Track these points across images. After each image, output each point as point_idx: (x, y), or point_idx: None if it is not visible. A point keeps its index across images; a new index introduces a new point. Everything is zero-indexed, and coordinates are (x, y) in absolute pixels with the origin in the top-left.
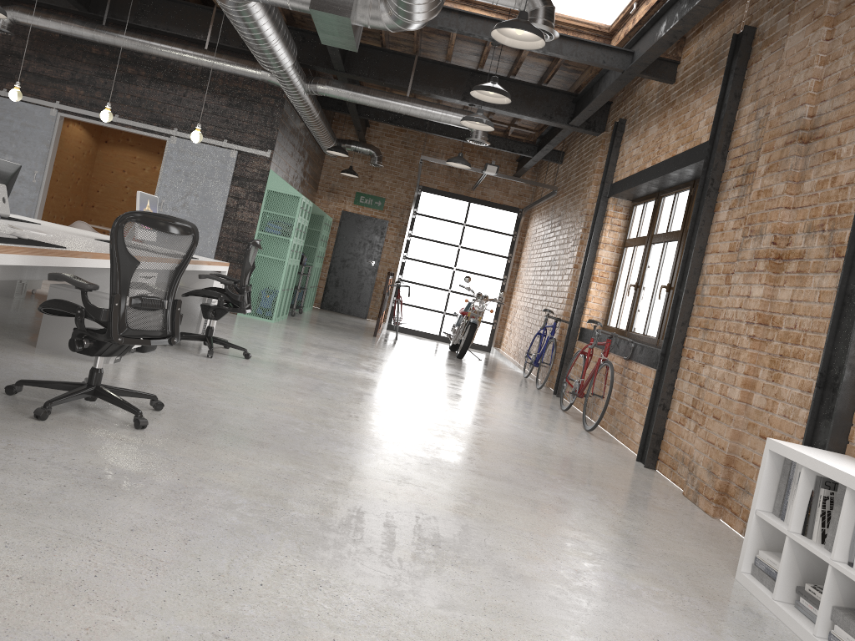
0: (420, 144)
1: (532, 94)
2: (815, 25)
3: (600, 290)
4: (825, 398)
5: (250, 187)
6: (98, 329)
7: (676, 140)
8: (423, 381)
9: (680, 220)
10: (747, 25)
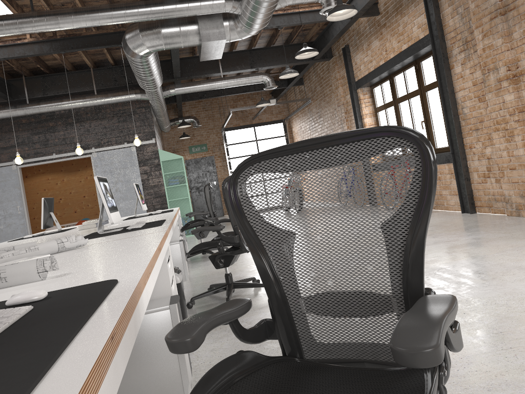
0: (213, 105)
1: (287, 51)
2: None
3: None
4: None
5: (150, 164)
6: (218, 252)
7: (398, 43)
8: None
9: (414, 84)
10: None
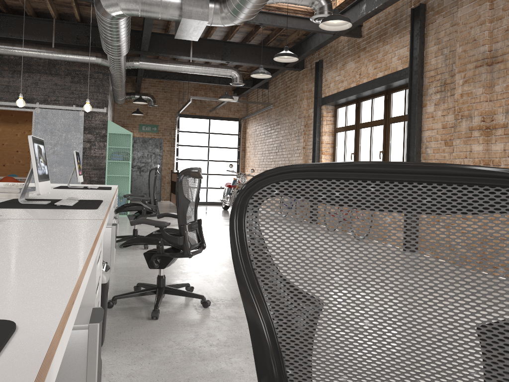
0: (173, 89)
1: (261, 51)
2: (480, 2)
3: (327, 159)
4: None
5: (96, 133)
6: (155, 250)
7: (374, 69)
8: None
9: (380, 113)
10: (421, 3)
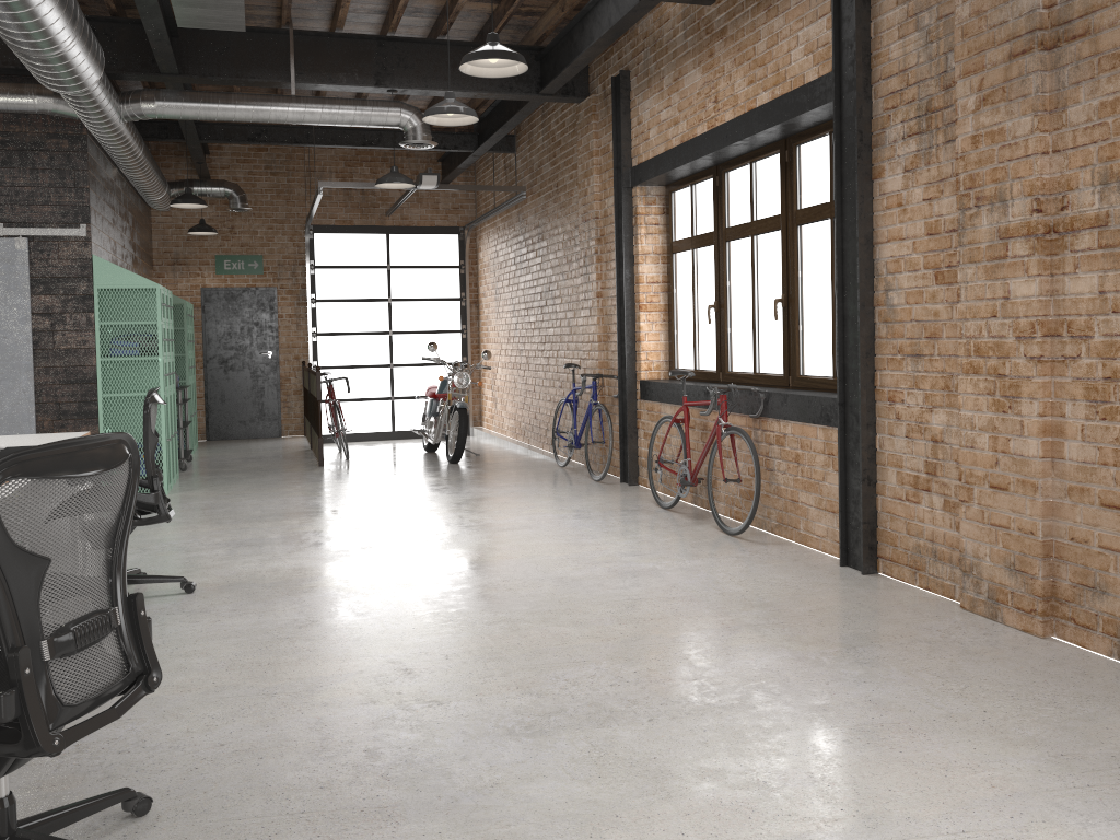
0: (294, 165)
1: None
2: None
3: (654, 322)
4: None
5: (66, 291)
6: None
7: (749, 86)
8: (462, 529)
9: (773, 201)
10: None
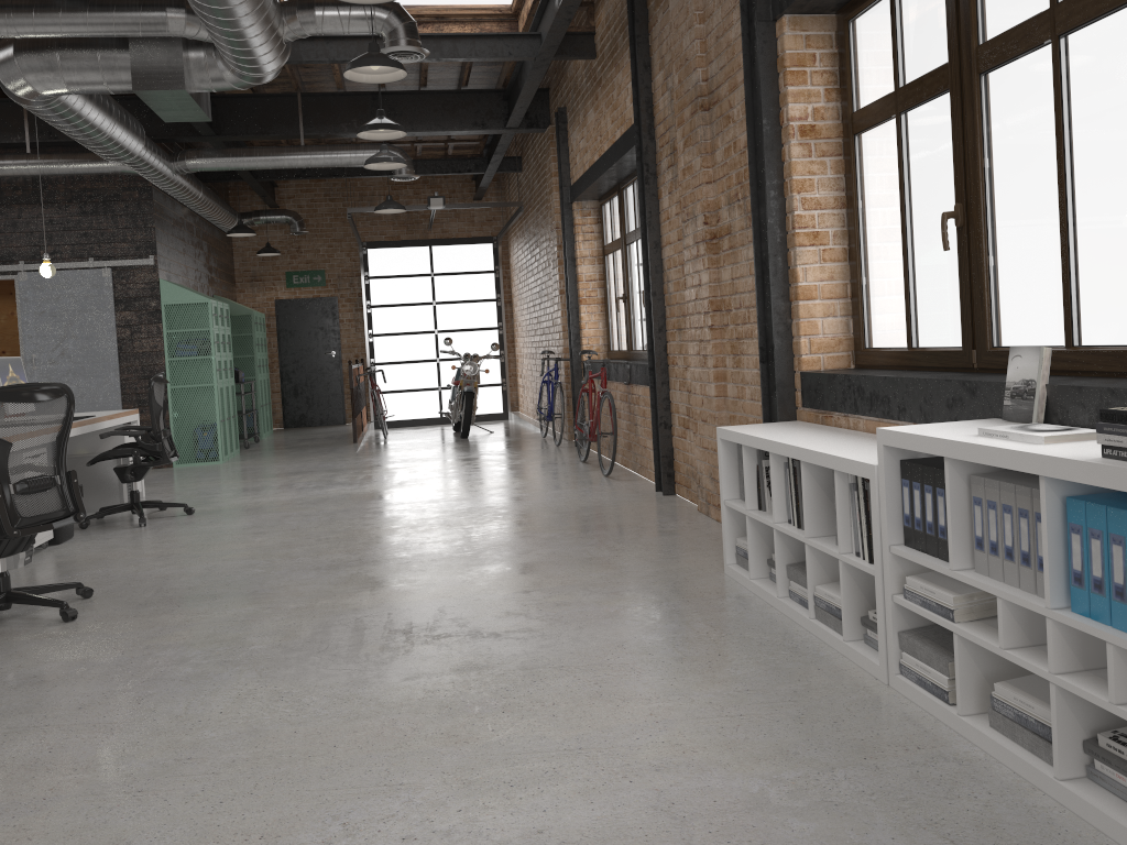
0: (348, 191)
1: (453, 103)
2: None
3: (593, 313)
4: (770, 371)
5: (140, 308)
6: None
7: (612, 124)
8: (413, 478)
9: None
10: None
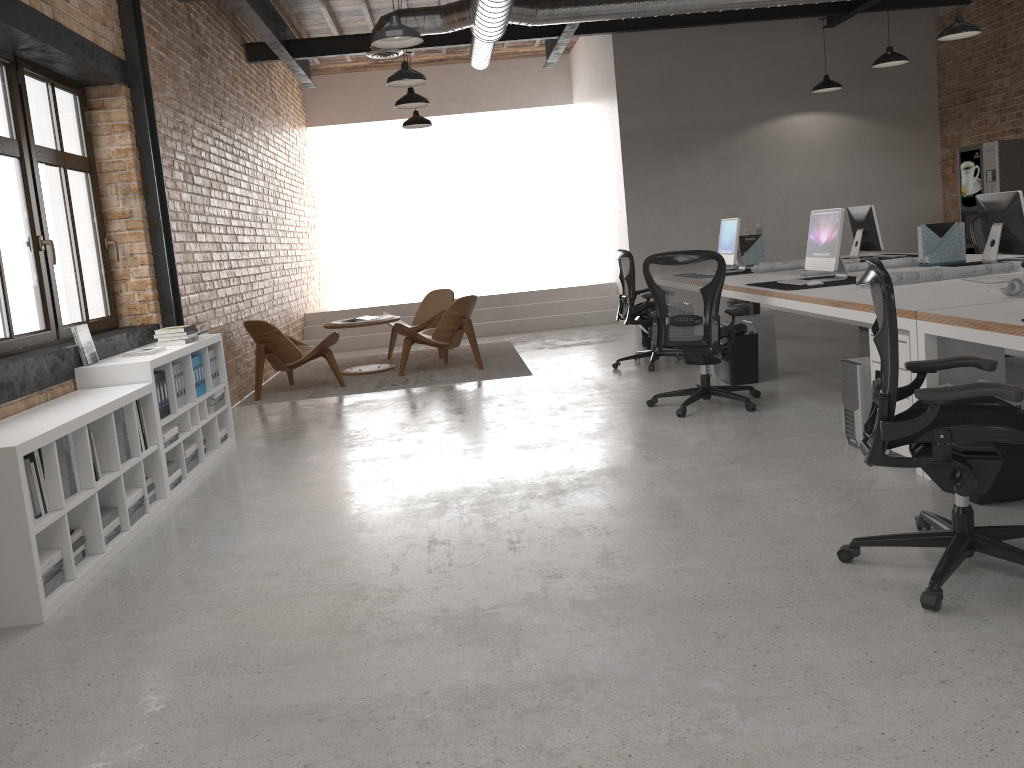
0: None
1: None
2: None
3: None
4: None
5: None
6: (979, 449)
7: None
8: None
9: None
10: None
